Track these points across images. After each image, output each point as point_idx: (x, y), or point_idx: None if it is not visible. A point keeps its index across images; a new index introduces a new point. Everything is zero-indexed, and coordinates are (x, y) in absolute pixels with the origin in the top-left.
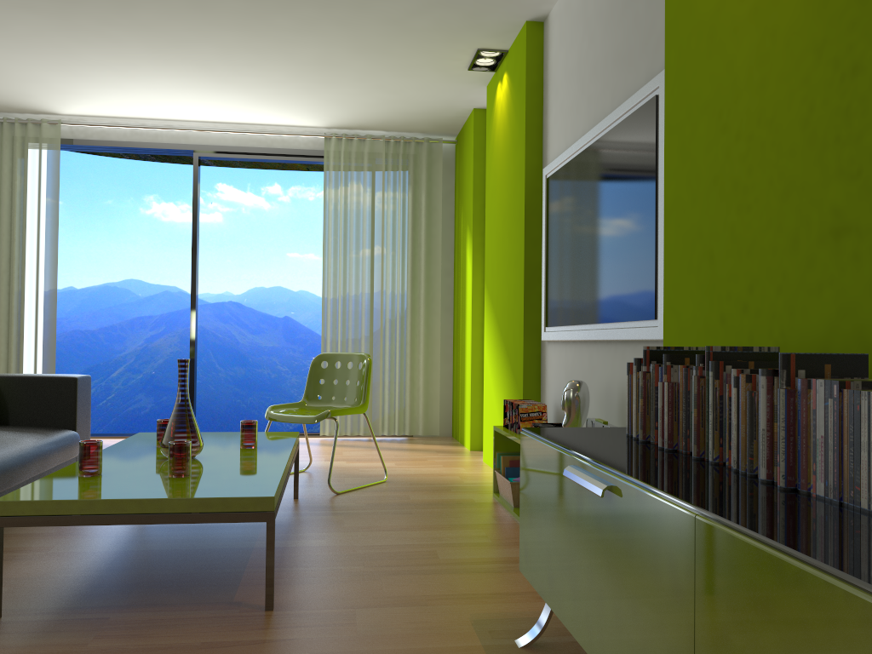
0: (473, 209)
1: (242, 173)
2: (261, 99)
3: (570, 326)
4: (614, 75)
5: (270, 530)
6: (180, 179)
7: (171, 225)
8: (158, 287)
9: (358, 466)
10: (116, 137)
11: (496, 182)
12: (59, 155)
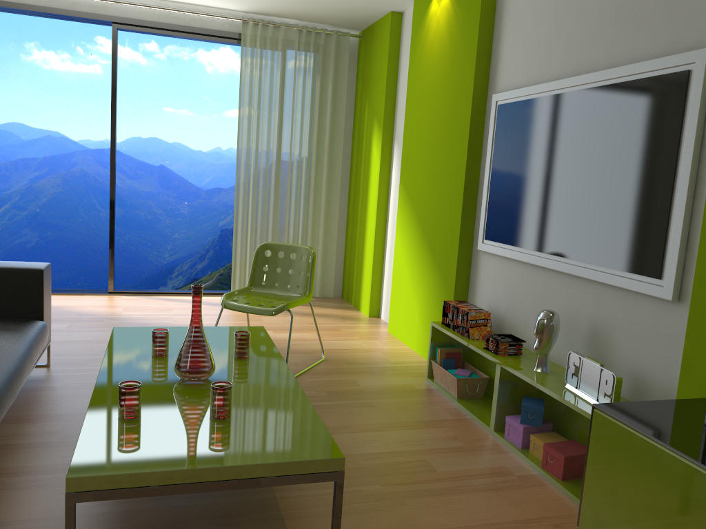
0: (384, 106)
1: None
2: None
3: (522, 248)
4: (613, 30)
5: (339, 488)
6: (60, 28)
7: (52, 73)
8: (41, 131)
9: (287, 337)
10: (32, 1)
11: (424, 91)
12: None
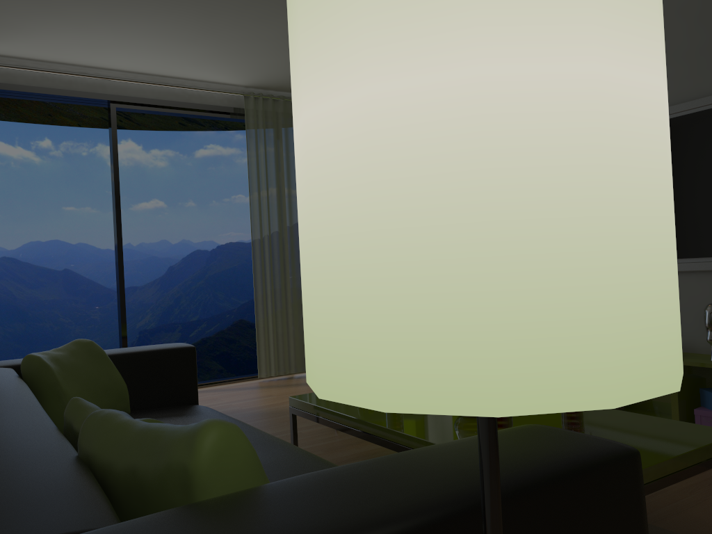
0: None
1: (8, 126)
2: (221, 53)
3: None
4: None
5: None
6: None
7: None
8: None
9: None
10: (24, 81)
11: None
12: None
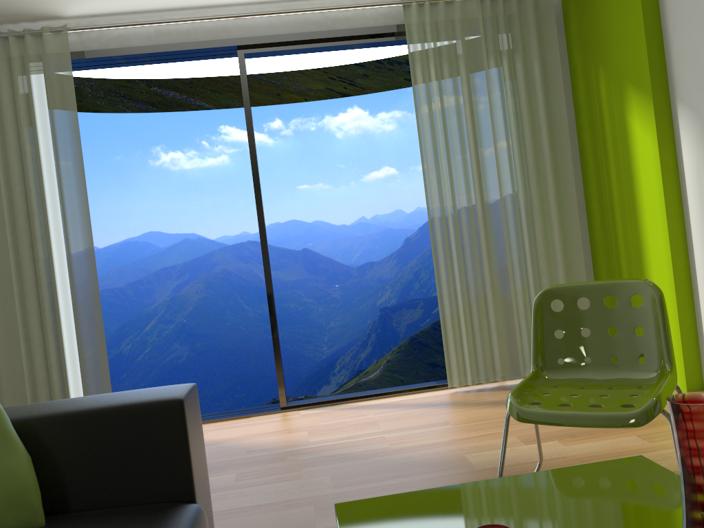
0: (647, 56)
1: (242, 112)
2: None
3: None
4: None
5: None
6: (183, 126)
7: (181, 173)
8: (177, 236)
9: (595, 451)
10: (138, 42)
11: None
12: (70, 71)
